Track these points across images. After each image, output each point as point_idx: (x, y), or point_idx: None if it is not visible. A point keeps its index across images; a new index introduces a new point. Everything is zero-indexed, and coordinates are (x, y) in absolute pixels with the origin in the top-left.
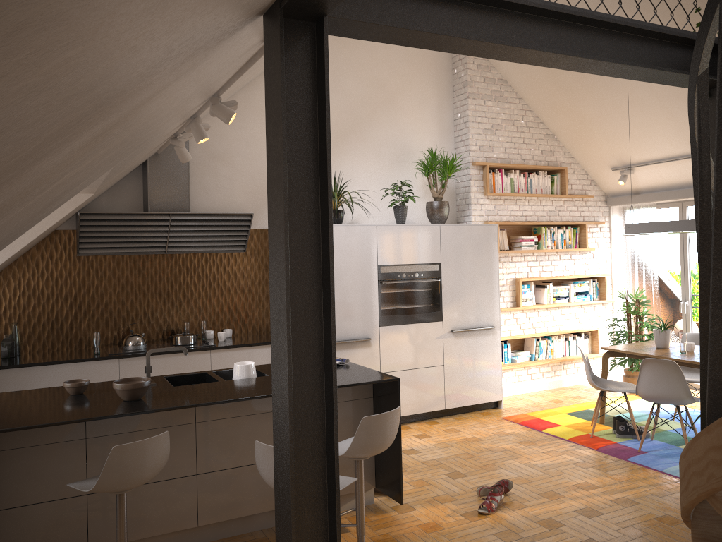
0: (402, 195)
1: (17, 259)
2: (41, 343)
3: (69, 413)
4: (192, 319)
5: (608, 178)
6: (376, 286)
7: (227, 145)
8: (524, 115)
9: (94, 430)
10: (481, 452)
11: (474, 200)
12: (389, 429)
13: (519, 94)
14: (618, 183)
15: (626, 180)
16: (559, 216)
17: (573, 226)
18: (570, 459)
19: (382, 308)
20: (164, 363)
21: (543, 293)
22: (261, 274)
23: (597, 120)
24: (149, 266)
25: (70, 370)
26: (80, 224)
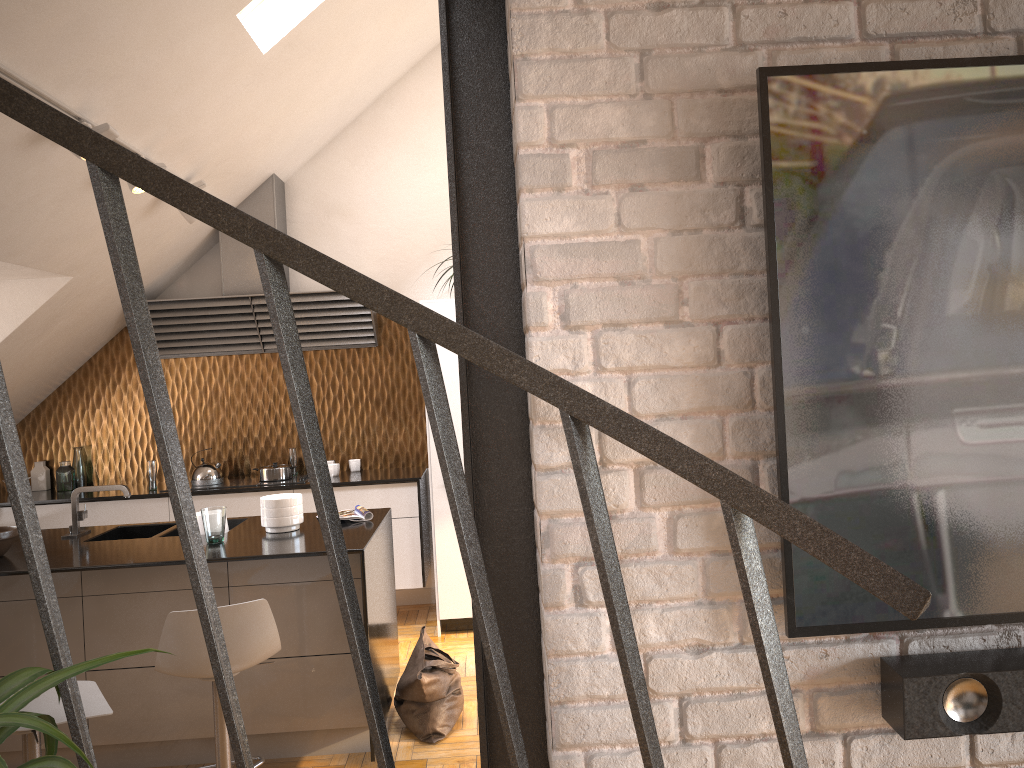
0: None
1: (82, 366)
2: (114, 473)
3: None
4: None
5: None
6: None
7: (349, 192)
8: None
9: None
10: None
11: None
12: (229, 636)
13: None
14: None
15: None
16: None
17: None
18: None
19: None
20: (229, 506)
21: None
22: (407, 378)
23: None
24: (244, 370)
25: (107, 510)
26: None
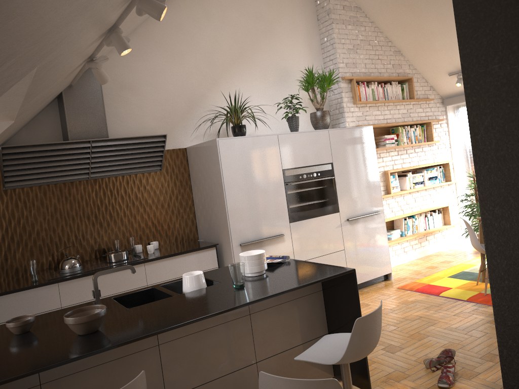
0: (294, 107)
1: None
2: None
3: (17, 362)
4: (120, 236)
5: (445, 82)
6: (283, 187)
7: (134, 76)
8: (377, 36)
9: (48, 373)
10: (400, 322)
11: (347, 109)
12: (378, 327)
13: (371, 18)
14: (453, 86)
15: (462, 82)
16: (410, 117)
17: (420, 124)
18: (481, 319)
19: (290, 207)
20: (102, 281)
21: (405, 181)
22: (178, 189)
23: (439, 33)
24: (74, 192)
25: (10, 300)
26: (3, 158)
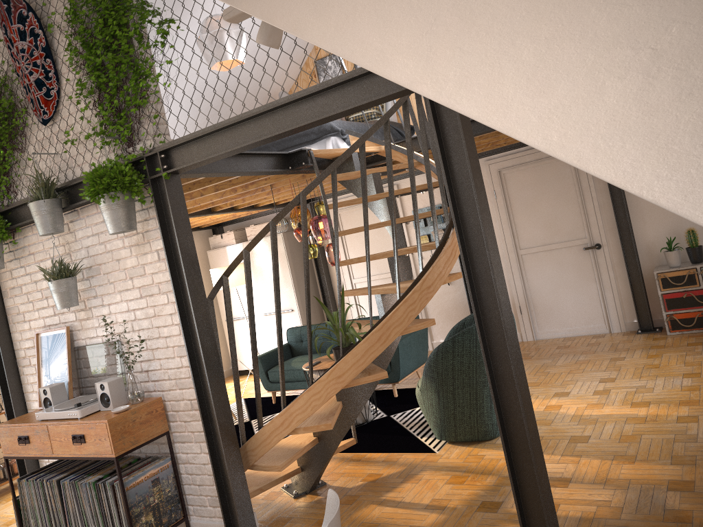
0: None
1: None
2: None
3: None
4: None
5: None
6: None
7: None
8: None
9: None
10: None
11: None
12: None
13: None
14: None
15: None
16: None
17: None
18: None
19: None
20: None
21: None
22: None
23: None
24: None
25: None
26: None
